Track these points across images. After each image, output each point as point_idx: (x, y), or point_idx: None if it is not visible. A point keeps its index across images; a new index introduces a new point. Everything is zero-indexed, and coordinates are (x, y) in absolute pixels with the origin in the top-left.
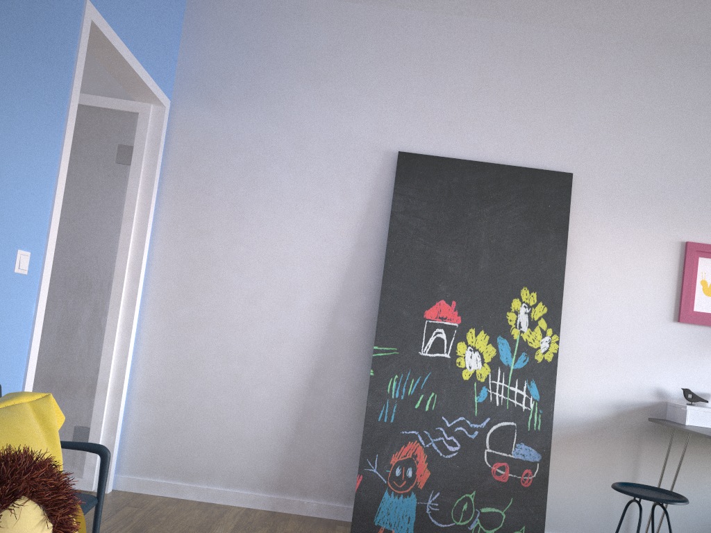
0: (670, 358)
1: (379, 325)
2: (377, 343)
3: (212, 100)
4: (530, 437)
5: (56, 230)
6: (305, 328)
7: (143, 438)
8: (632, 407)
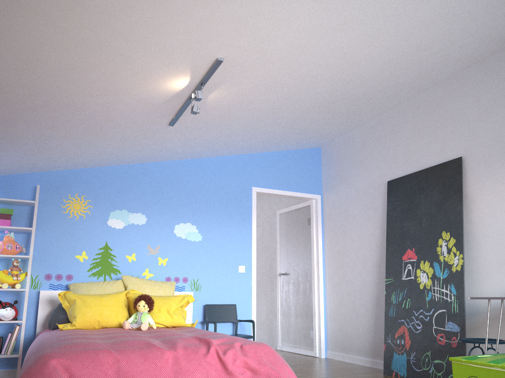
0: None
1: (386, 268)
2: (386, 277)
3: (332, 188)
4: (453, 317)
5: (255, 257)
6: (371, 276)
7: (332, 335)
8: None
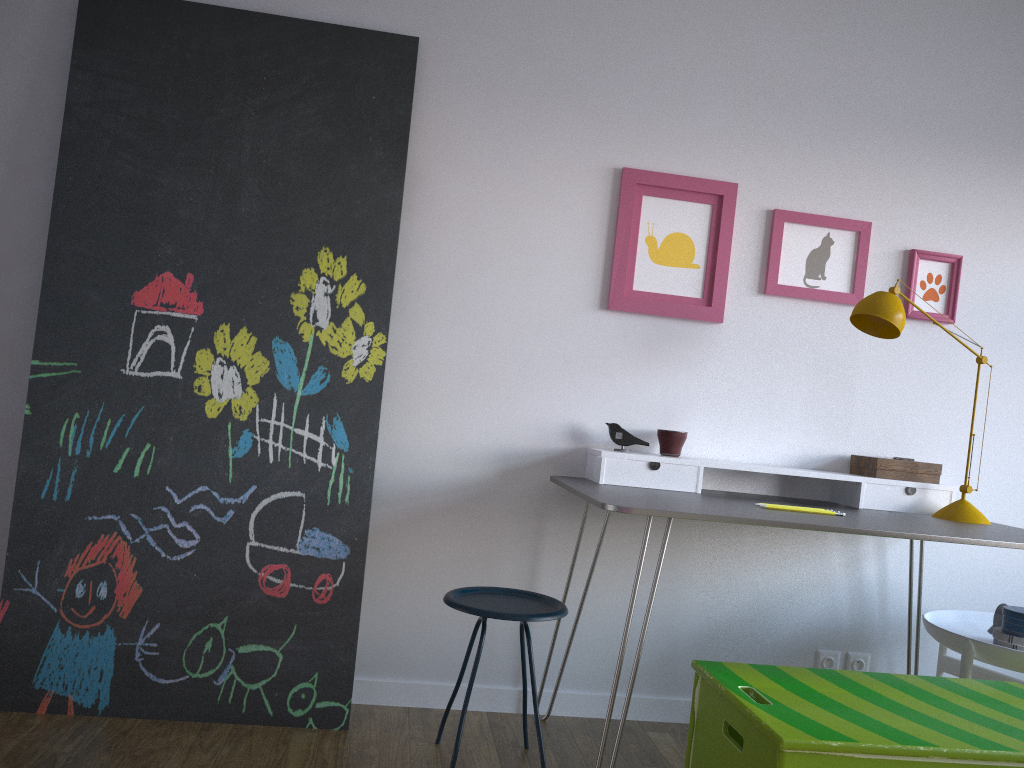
0: (594, 373)
1: (42, 320)
2: (38, 354)
3: None
4: (330, 517)
5: None
6: None
7: None
8: (530, 458)
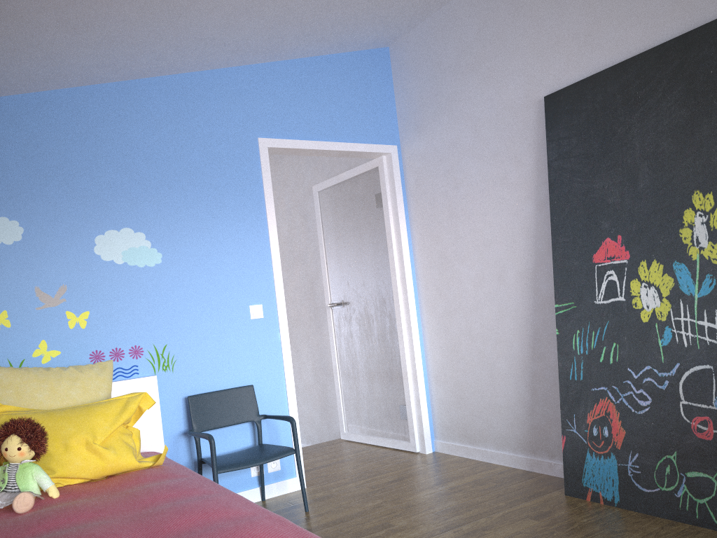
0: None
1: (555, 282)
2: (556, 300)
3: (419, 129)
4: None
5: (281, 284)
6: (517, 299)
7: (442, 411)
8: None
